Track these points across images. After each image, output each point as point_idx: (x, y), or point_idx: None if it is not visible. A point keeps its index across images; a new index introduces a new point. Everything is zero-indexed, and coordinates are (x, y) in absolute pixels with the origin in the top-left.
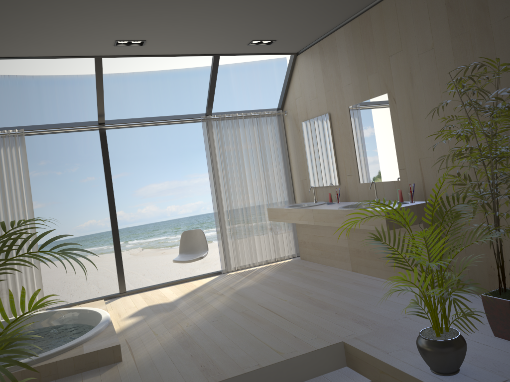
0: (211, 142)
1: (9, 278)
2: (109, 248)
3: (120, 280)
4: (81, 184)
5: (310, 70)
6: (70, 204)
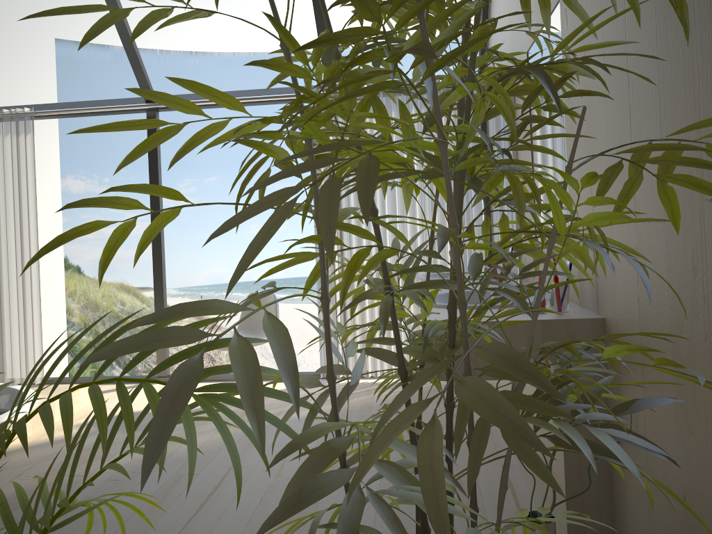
0: None
1: (4, 324)
2: None
3: (159, 357)
4: None
5: None
6: None
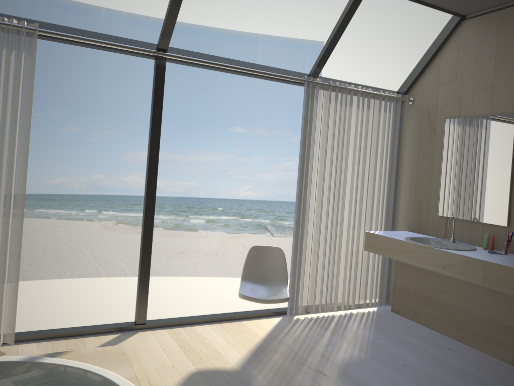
0: (312, 119)
1: None
2: (78, 214)
3: (141, 304)
4: (61, 133)
5: (488, 45)
6: (42, 154)
